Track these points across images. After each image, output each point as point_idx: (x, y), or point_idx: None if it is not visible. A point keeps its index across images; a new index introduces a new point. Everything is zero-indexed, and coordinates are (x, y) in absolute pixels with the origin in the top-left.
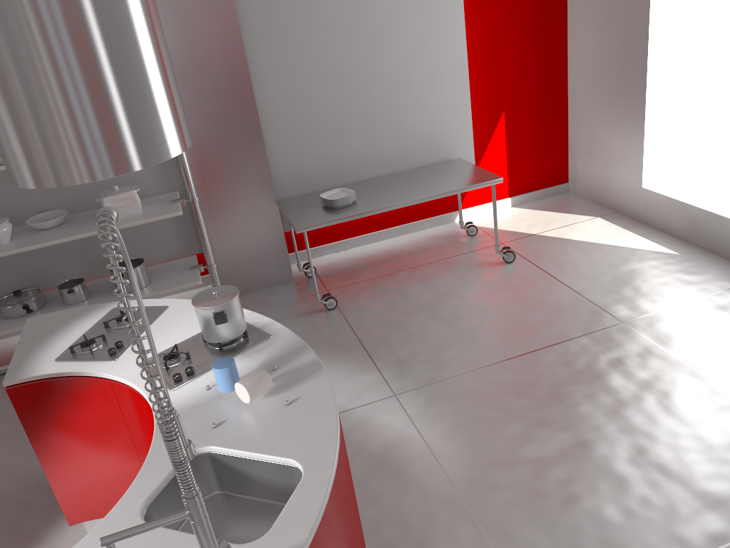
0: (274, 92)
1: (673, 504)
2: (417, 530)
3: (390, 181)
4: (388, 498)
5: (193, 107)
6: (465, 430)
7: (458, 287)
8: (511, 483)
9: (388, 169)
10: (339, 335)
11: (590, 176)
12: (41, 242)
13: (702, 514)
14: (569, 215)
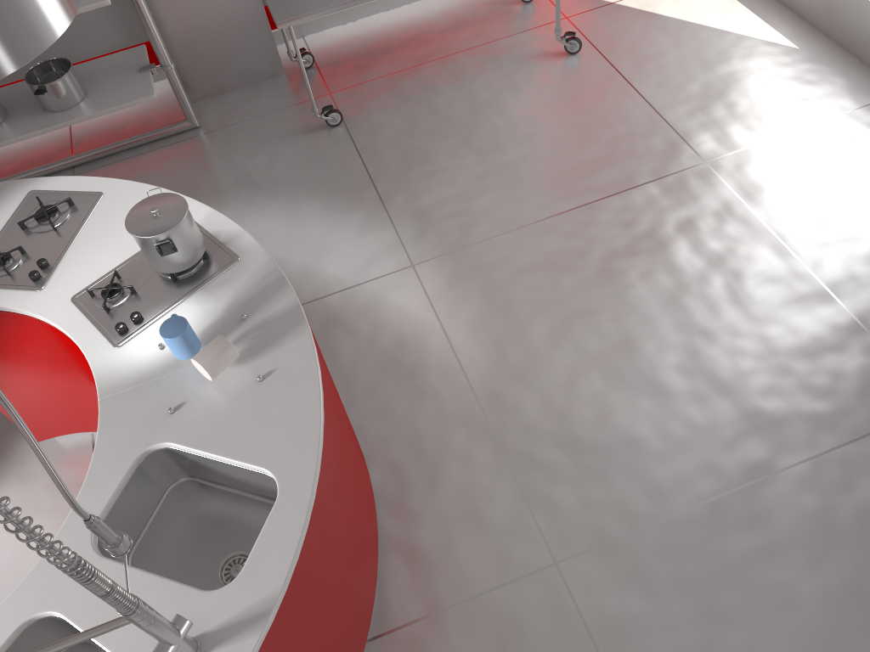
0: None
1: (717, 426)
2: (430, 451)
3: None
4: (400, 409)
5: None
6: (494, 319)
7: (501, 94)
8: (540, 393)
9: None
10: (345, 168)
11: None
12: None
13: (746, 438)
14: None
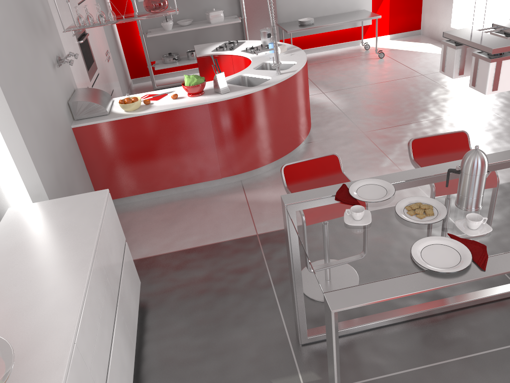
0: None
1: (416, 113)
2: (326, 119)
3: (330, 17)
4: (317, 113)
5: None
6: (348, 100)
7: (355, 65)
8: (362, 110)
9: (330, 13)
10: None
11: (430, 25)
12: (185, 29)
13: (424, 115)
14: (416, 43)
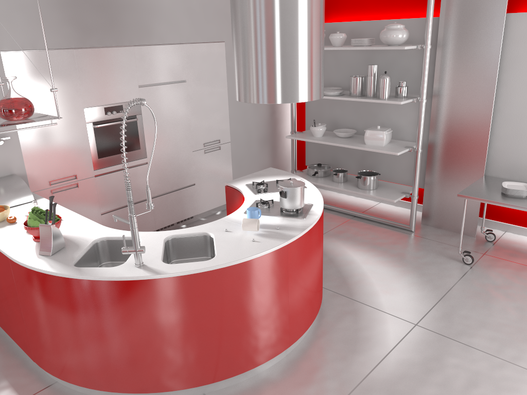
0: (514, 96)
1: None
2: (315, 376)
3: None
4: (329, 355)
5: (448, 92)
6: (416, 369)
7: None
8: None
9: None
10: (445, 278)
11: None
12: (328, 141)
13: None
14: None
